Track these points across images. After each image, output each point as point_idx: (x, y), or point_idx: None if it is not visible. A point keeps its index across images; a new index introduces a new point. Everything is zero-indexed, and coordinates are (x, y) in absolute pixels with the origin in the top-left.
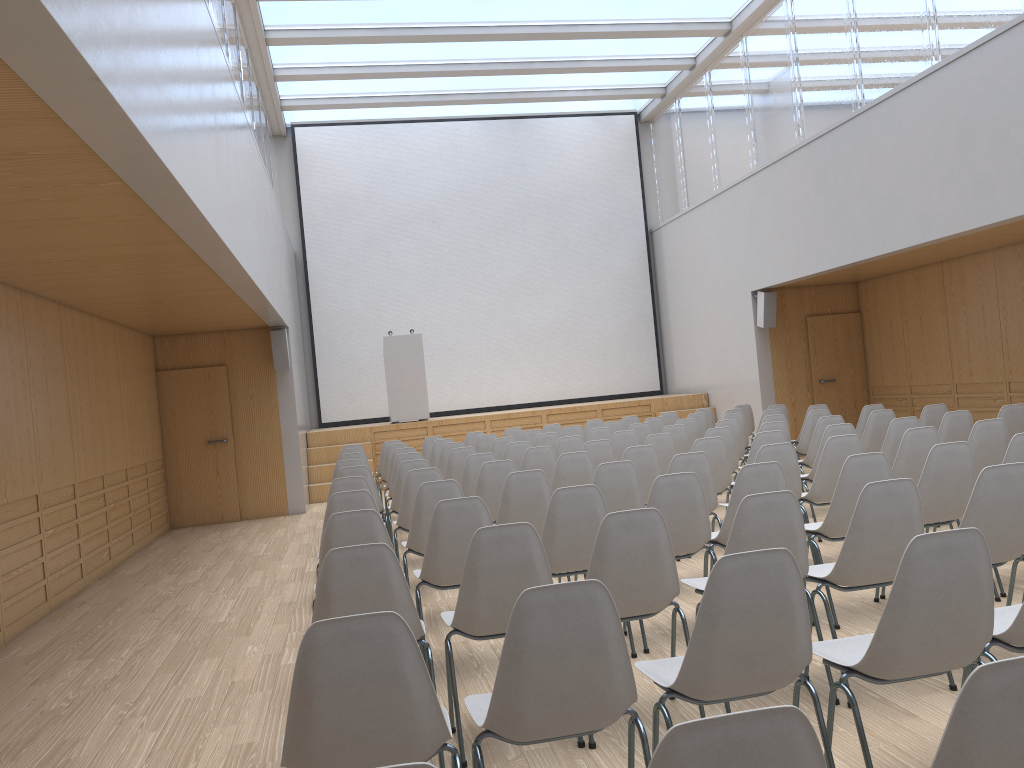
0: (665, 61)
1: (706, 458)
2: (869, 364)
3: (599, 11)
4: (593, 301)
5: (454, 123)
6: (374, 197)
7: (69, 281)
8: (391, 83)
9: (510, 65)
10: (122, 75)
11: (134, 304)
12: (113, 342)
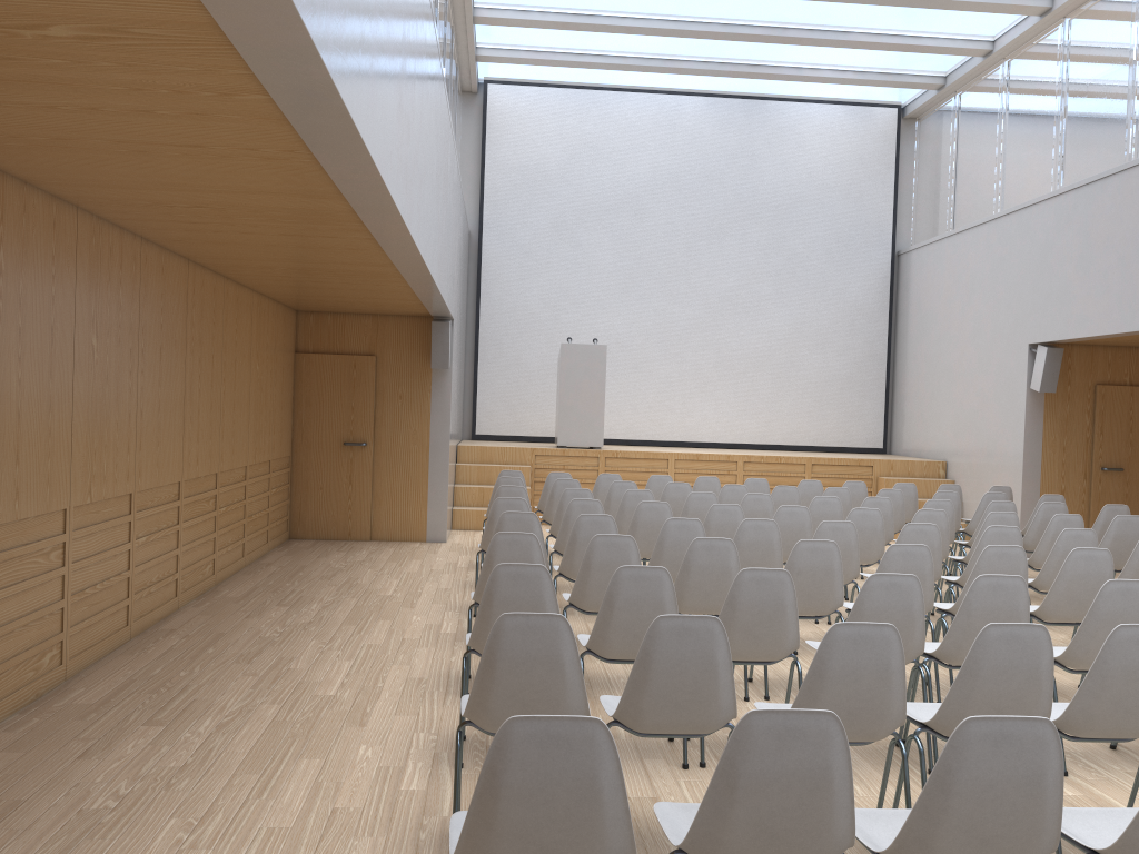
0: (954, 42)
1: (1023, 586)
2: None
3: None
4: (815, 330)
5: (676, 97)
6: (570, 176)
7: (199, 233)
8: (610, 39)
9: (759, 30)
10: None
11: (277, 271)
12: (249, 313)
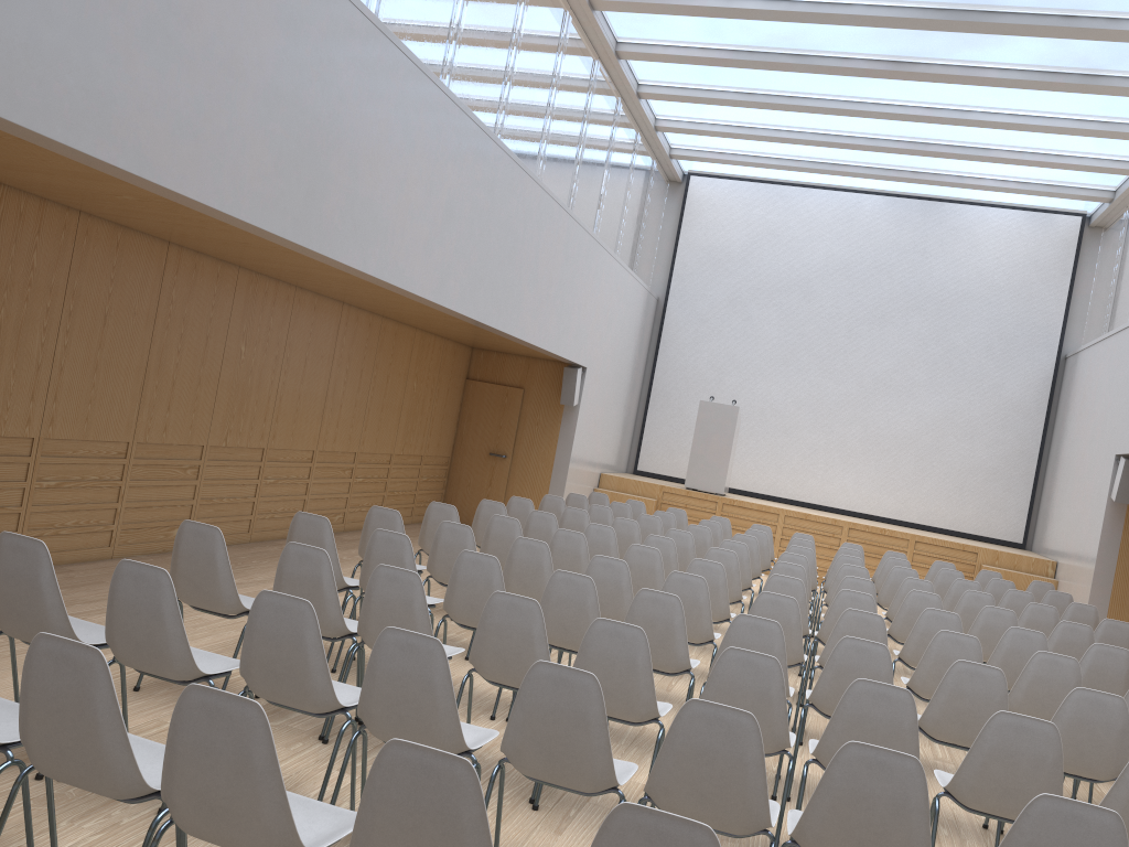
0: (1100, 162)
1: (704, 584)
2: None
3: (993, 99)
4: (965, 420)
5: (857, 195)
6: (750, 258)
7: (322, 287)
8: (777, 146)
9: (902, 144)
10: (168, 161)
11: (406, 316)
12: (409, 344)
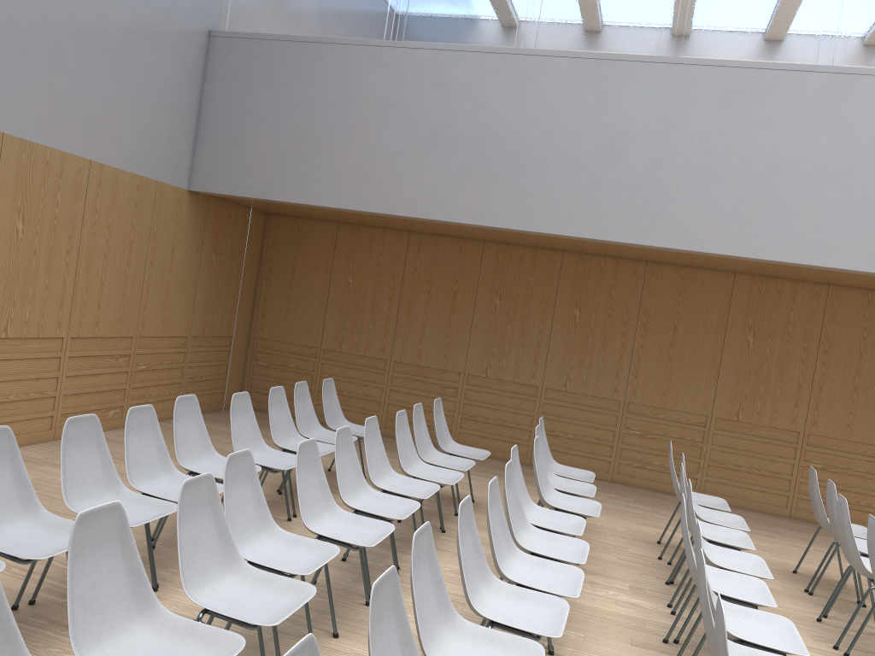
0: None
1: None
2: None
3: None
4: None
5: None
6: None
7: None
8: None
9: None
10: (715, 238)
11: None
12: None
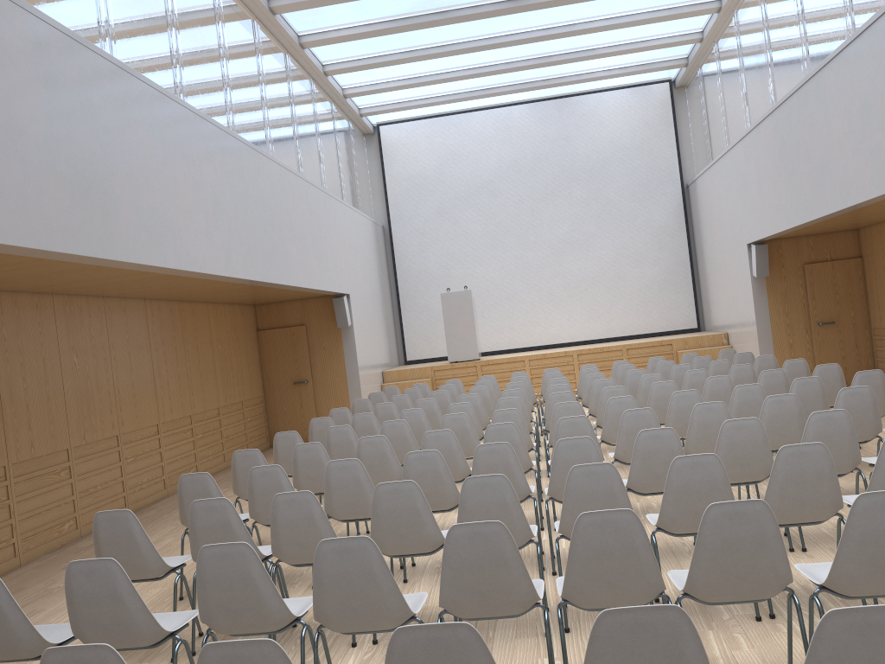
0: (673, 38)
1: (515, 427)
2: (870, 306)
3: (589, 11)
4: (633, 251)
5: (507, 108)
6: (443, 176)
7: (126, 291)
8: (440, 86)
9: (531, 61)
10: None
11: (199, 294)
12: (205, 317)
